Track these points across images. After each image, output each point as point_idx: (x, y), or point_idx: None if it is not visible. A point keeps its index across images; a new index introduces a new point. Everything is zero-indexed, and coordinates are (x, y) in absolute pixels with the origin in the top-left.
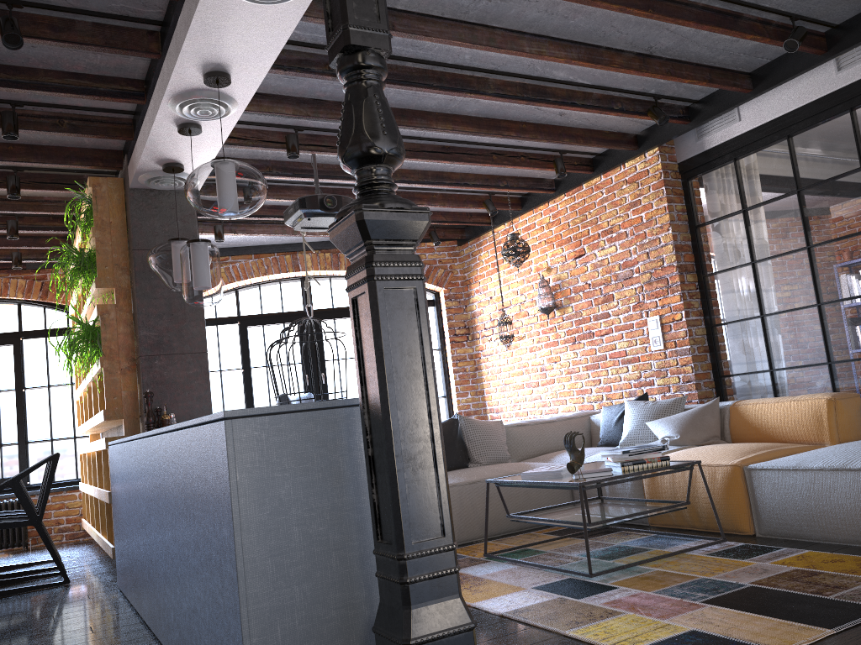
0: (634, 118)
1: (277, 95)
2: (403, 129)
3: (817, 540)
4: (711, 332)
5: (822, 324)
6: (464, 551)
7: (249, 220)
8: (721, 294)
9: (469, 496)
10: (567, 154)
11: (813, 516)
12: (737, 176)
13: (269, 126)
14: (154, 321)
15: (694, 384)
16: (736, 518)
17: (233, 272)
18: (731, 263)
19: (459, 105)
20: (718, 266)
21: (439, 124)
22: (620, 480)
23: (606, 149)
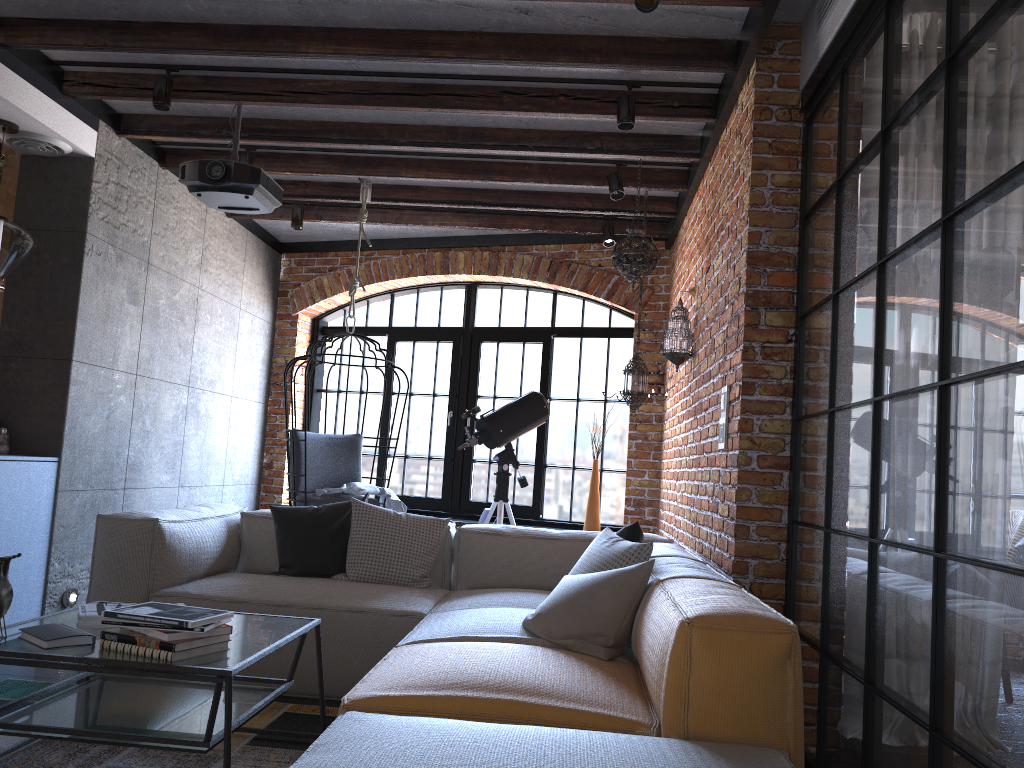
0: (684, 7)
1: (67, 20)
2: (314, 60)
3: None
4: (794, 430)
5: (875, 447)
6: None
7: (335, 203)
8: (810, 356)
9: None
10: (657, 89)
11: None
12: (841, 108)
13: (134, 67)
14: (18, 315)
15: (733, 525)
16: None
17: (373, 271)
18: (822, 293)
19: (328, 11)
20: (813, 299)
21: (312, 46)
22: (38, 663)
23: (723, 76)
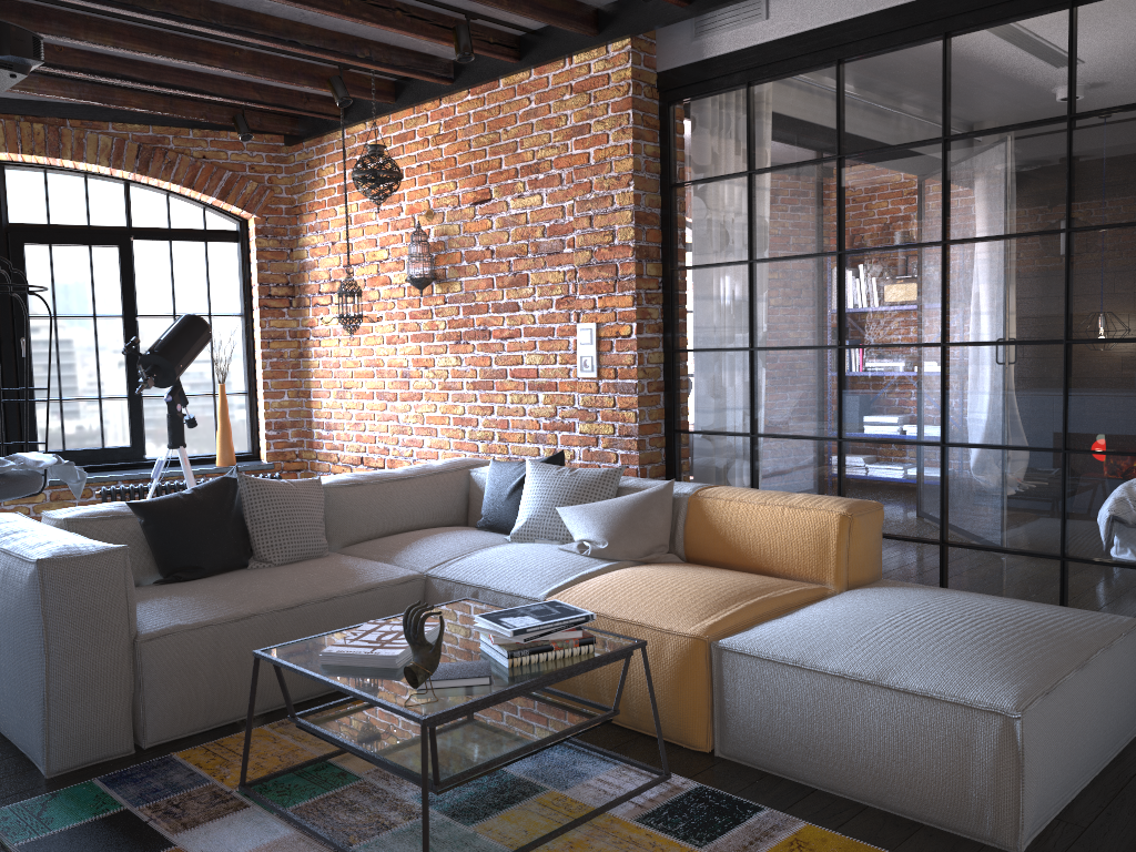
0: None
1: None
2: None
3: (813, 784)
4: (672, 360)
5: (840, 379)
6: (210, 758)
7: None
8: (694, 303)
9: (235, 644)
10: (478, 22)
11: (815, 749)
12: (749, 114)
13: None
14: None
15: (636, 441)
16: (687, 724)
17: None
18: (717, 256)
19: None
20: (697, 258)
21: None
22: (504, 697)
23: (545, 26)
